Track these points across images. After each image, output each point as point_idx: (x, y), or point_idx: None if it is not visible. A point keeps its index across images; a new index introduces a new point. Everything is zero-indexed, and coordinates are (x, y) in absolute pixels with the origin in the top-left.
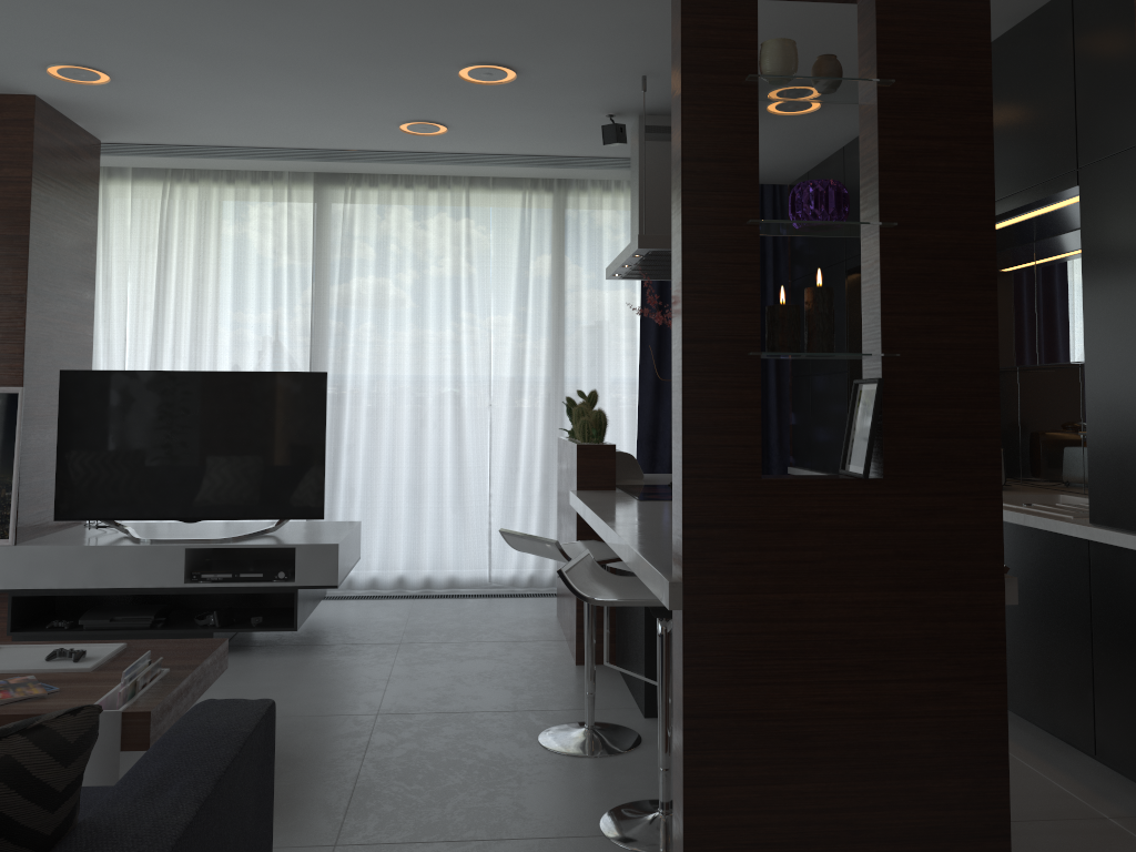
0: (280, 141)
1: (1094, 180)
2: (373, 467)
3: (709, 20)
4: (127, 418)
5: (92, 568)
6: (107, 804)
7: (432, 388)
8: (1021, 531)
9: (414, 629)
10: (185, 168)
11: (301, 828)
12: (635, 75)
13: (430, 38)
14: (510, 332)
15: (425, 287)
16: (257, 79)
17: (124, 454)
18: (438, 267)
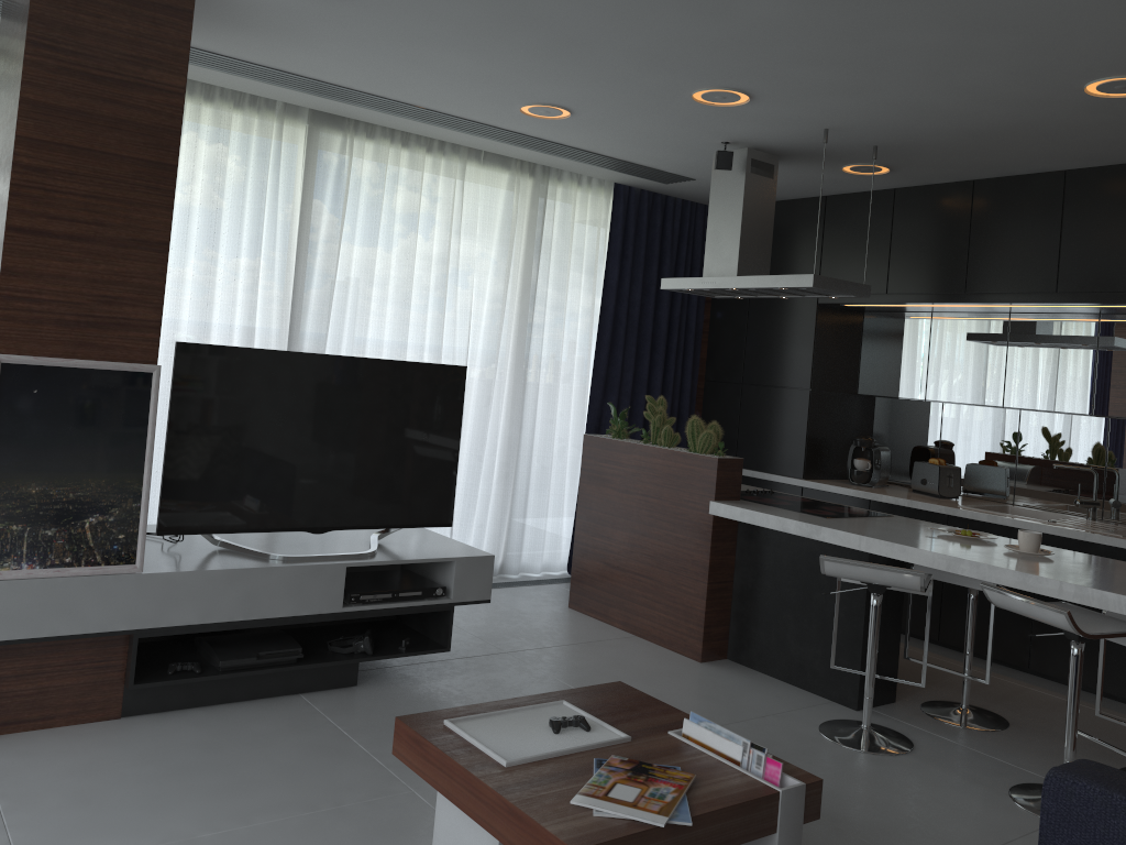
0: (364, 83)
1: None
2: None
3: None
4: (254, 408)
5: (241, 596)
6: None
7: None
8: (1071, 544)
9: (482, 634)
10: None
11: None
12: (820, 127)
13: (752, 65)
14: (484, 315)
15: (415, 259)
16: (505, 42)
17: (249, 451)
18: (429, 239)
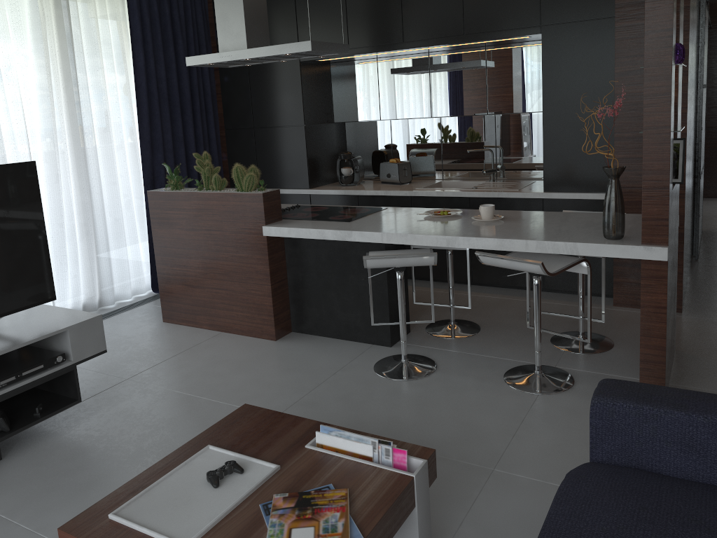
0: None
1: (553, 32)
2: None
3: None
4: None
5: None
6: None
7: None
8: (490, 201)
9: (101, 368)
10: None
11: (457, 477)
12: None
13: None
14: (36, 107)
15: None
16: None
17: None
18: None
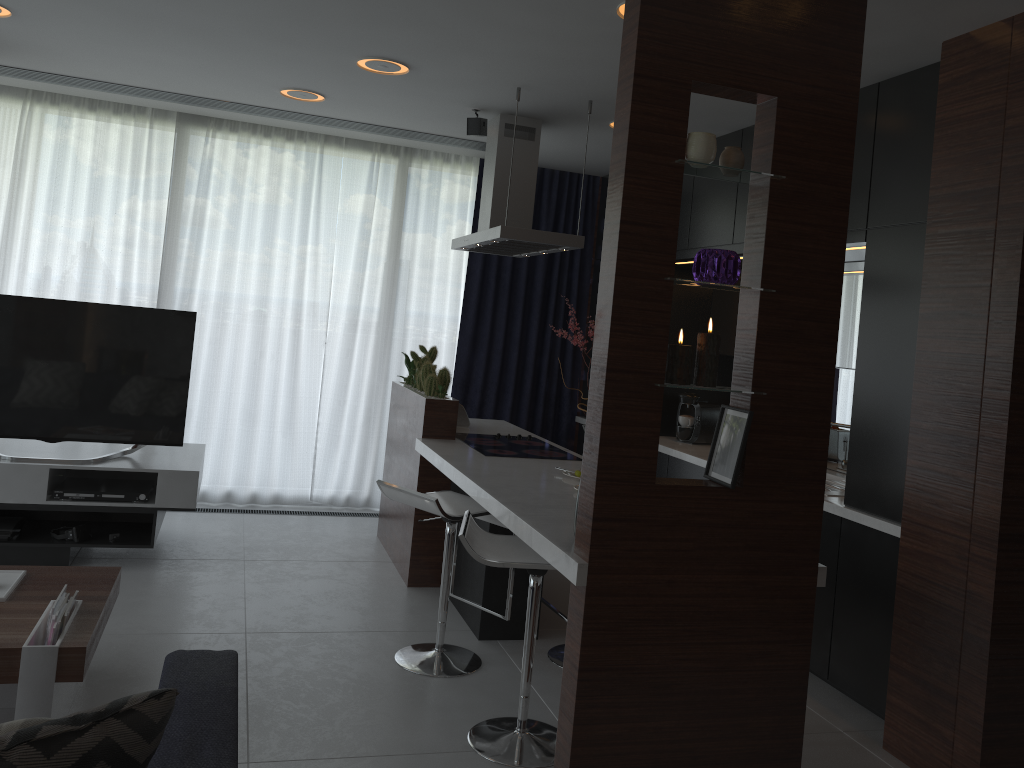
0: (157, 85)
1: (879, 240)
2: (212, 391)
3: (652, 109)
4: None
5: None
6: (157, 766)
7: (272, 323)
8: None
9: (253, 546)
10: (49, 91)
11: None
12: (511, 86)
13: (345, 33)
14: (349, 279)
15: (275, 231)
16: (162, 37)
17: None
18: (289, 214)
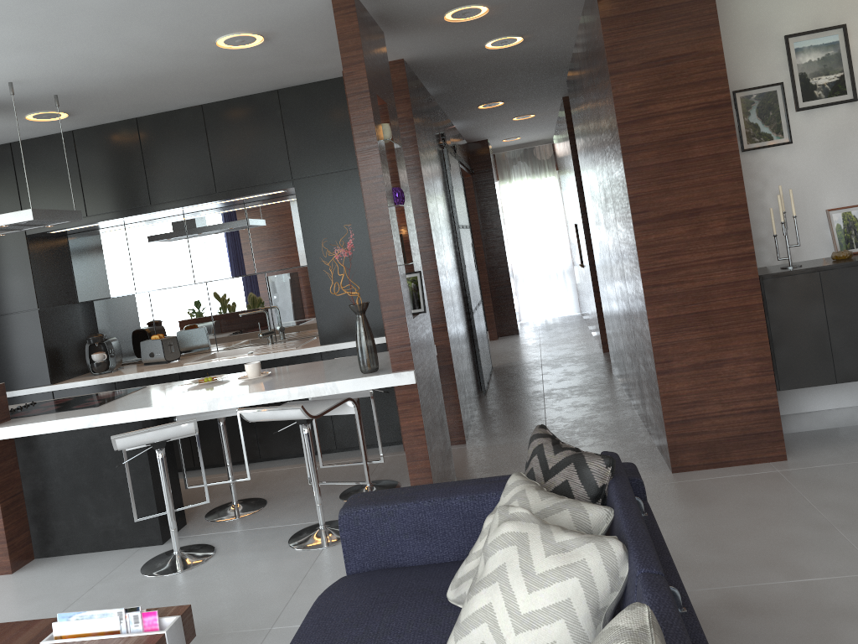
0: None
1: (306, 185)
2: None
3: (375, 110)
4: None
5: None
6: None
7: None
8: (267, 363)
9: None
10: None
11: None
12: (5, 81)
13: None
14: None
15: None
16: None
17: None
18: None
